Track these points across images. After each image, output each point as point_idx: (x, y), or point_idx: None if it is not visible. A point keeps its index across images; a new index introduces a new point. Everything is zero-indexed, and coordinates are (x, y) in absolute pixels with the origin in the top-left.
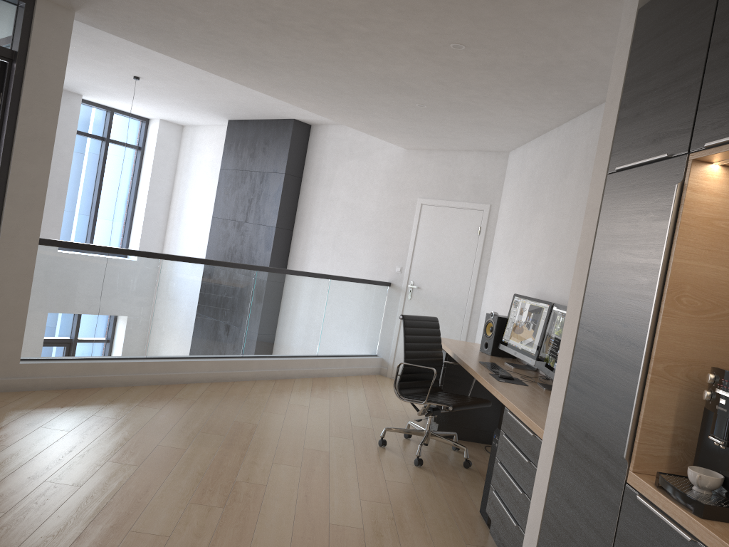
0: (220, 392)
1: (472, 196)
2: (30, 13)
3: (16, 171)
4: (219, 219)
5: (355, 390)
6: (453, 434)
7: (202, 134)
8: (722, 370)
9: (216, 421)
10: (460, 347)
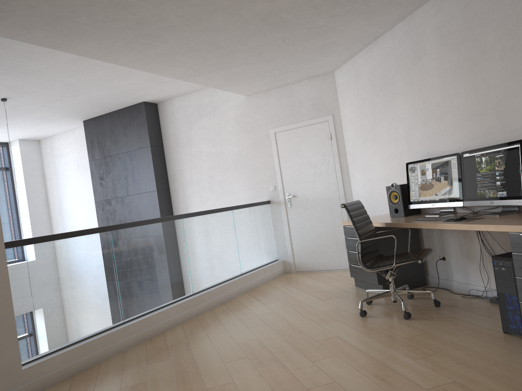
0: (197, 328)
1: (315, 113)
2: None
3: None
4: (102, 201)
5: (286, 288)
6: (406, 286)
7: (59, 141)
8: None
9: (224, 350)
10: (376, 220)
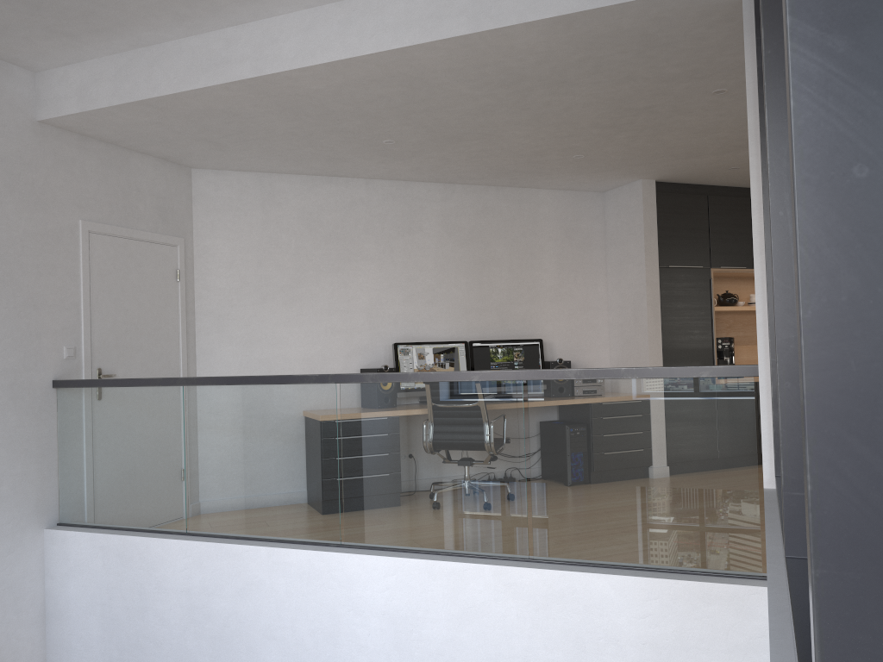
0: None
1: (160, 224)
2: None
3: None
4: None
5: None
6: None
7: None
8: (722, 337)
9: None
10: None
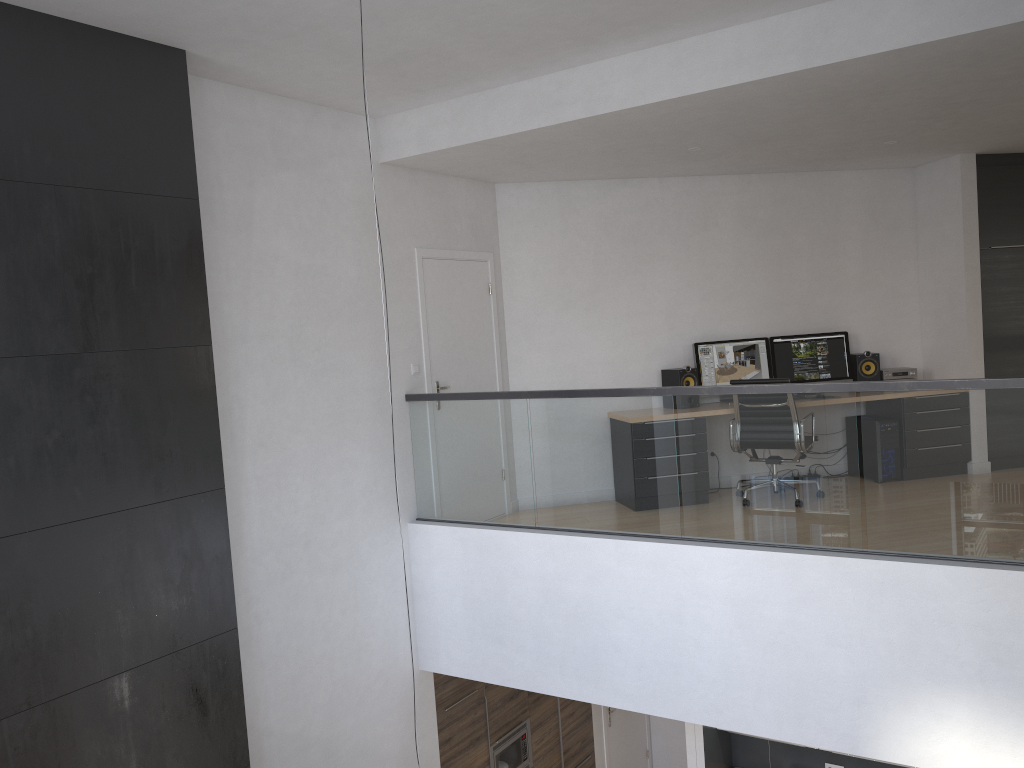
0: None
1: (473, 242)
2: None
3: None
4: None
5: None
6: None
7: None
8: None
9: None
10: None
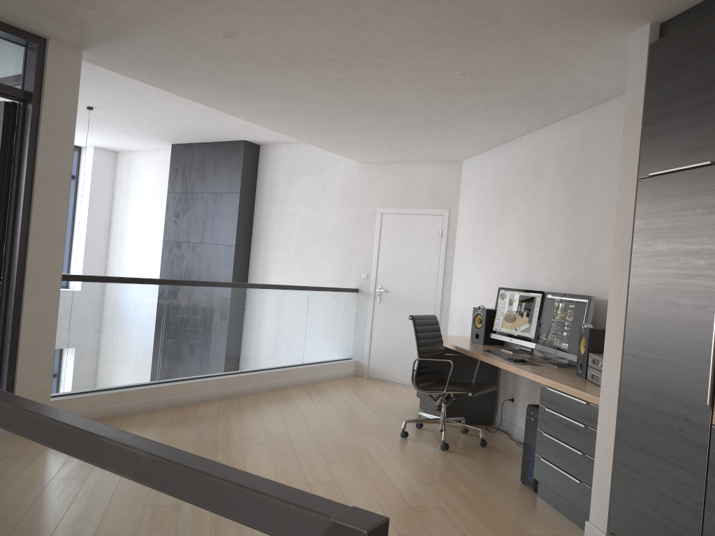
0: (233, 408)
1: (430, 202)
2: (43, 54)
3: (38, 209)
4: (171, 242)
5: (346, 392)
6: (462, 419)
7: (140, 159)
8: None
9: (250, 433)
10: (453, 340)
